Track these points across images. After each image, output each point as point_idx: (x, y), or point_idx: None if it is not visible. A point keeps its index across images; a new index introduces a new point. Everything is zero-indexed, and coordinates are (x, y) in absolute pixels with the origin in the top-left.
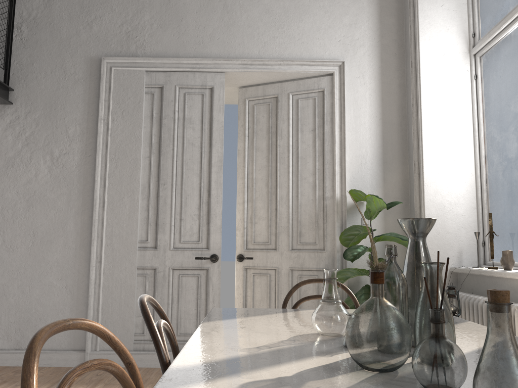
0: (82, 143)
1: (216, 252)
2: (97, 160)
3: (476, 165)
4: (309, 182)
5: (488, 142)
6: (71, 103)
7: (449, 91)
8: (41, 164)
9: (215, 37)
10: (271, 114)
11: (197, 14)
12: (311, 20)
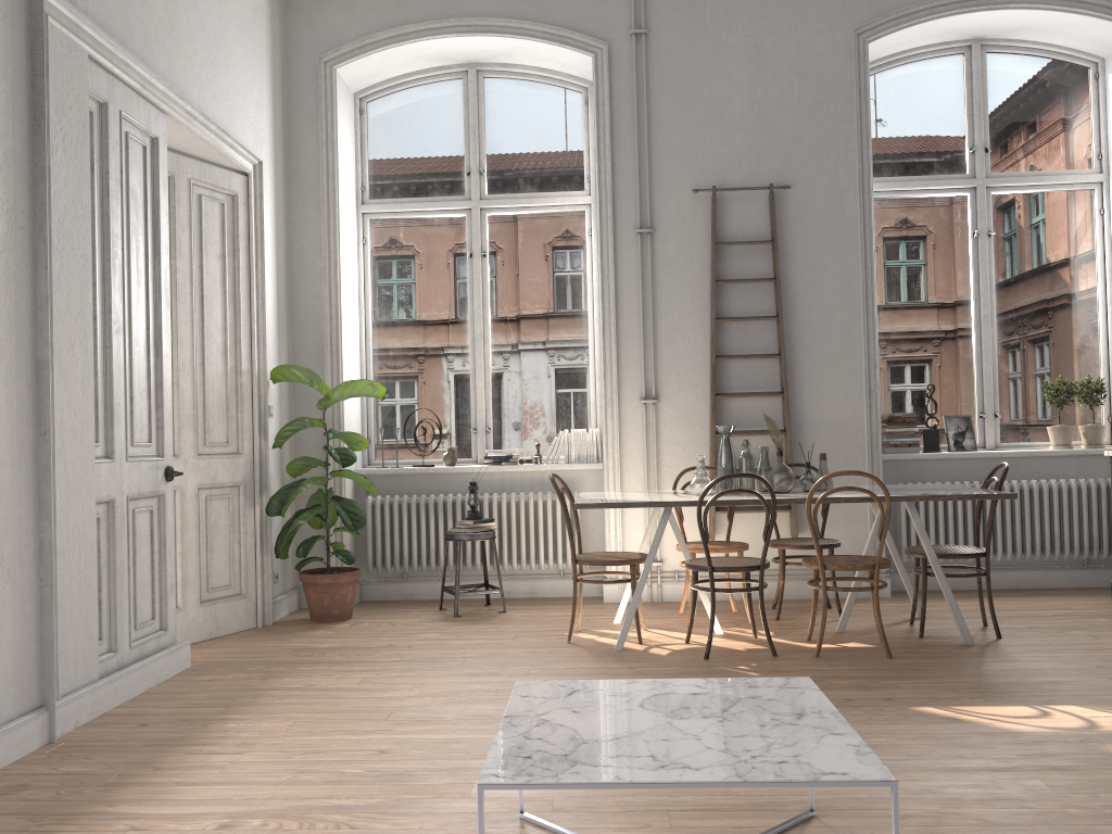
0: (9, 190)
1: (169, 462)
2: (47, 246)
3: (362, 349)
4: (217, 342)
5: (382, 325)
6: None
7: (350, 251)
8: None
9: (160, 38)
10: None
11: None
12: (234, 73)
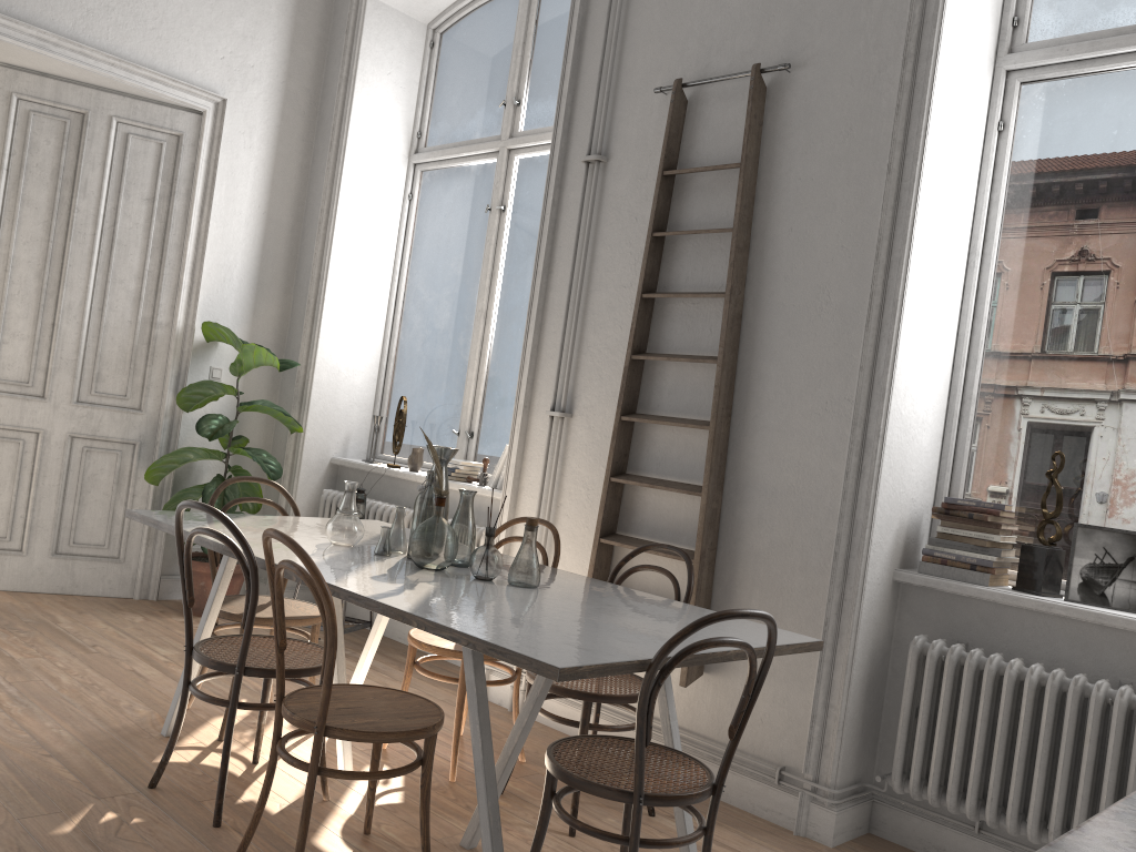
0: None
1: None
2: None
3: (388, 322)
4: (129, 289)
5: (411, 295)
6: None
7: (375, 206)
8: None
9: None
10: (68, 144)
11: None
12: (181, 2)
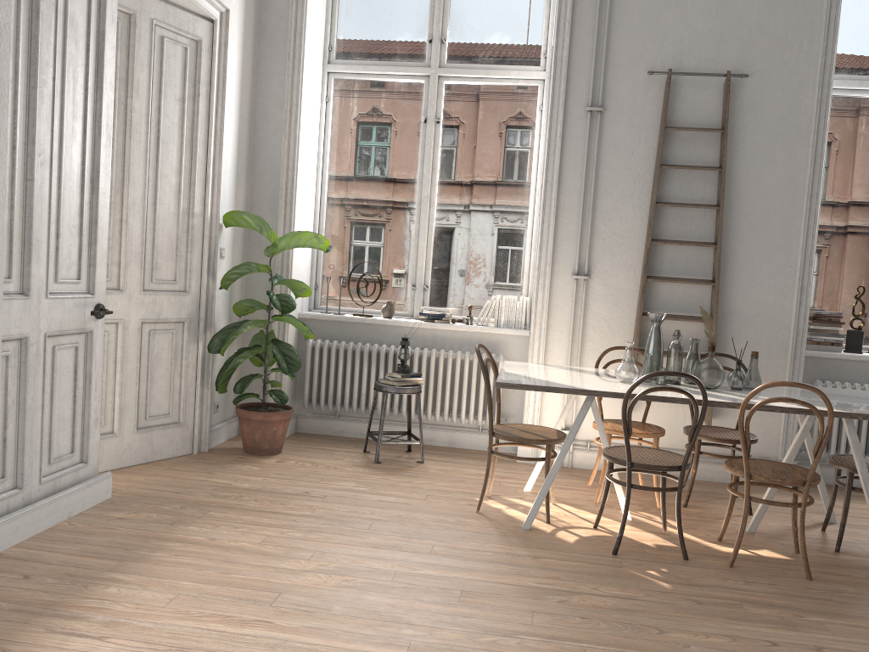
0: None
1: (101, 300)
2: None
3: (317, 201)
4: (171, 184)
5: (337, 180)
6: None
7: (312, 107)
8: None
9: None
10: (120, 44)
11: None
12: None
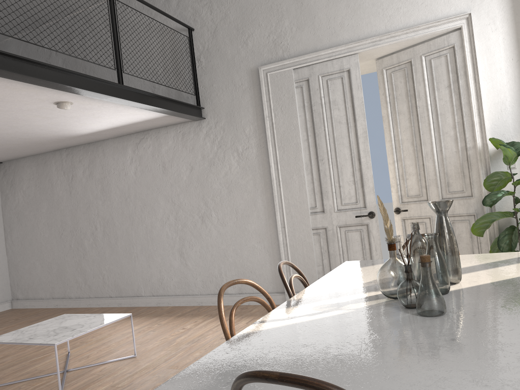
0: (256, 138)
1: (372, 209)
2: (269, 150)
3: None
4: (450, 135)
5: None
6: (243, 109)
7: None
8: (231, 160)
9: (344, 24)
10: (408, 79)
11: (326, 8)
12: None
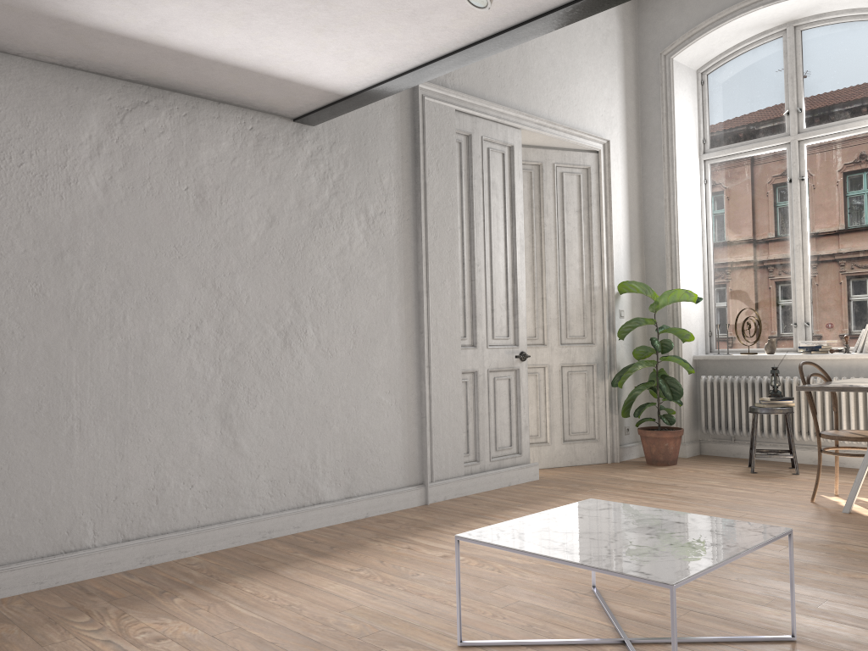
0: (399, 200)
1: (523, 349)
2: (422, 227)
3: (704, 264)
4: (575, 269)
5: (720, 244)
6: (383, 139)
7: (690, 191)
8: (355, 227)
9: (514, 82)
10: (533, 185)
11: None
12: (583, 85)
